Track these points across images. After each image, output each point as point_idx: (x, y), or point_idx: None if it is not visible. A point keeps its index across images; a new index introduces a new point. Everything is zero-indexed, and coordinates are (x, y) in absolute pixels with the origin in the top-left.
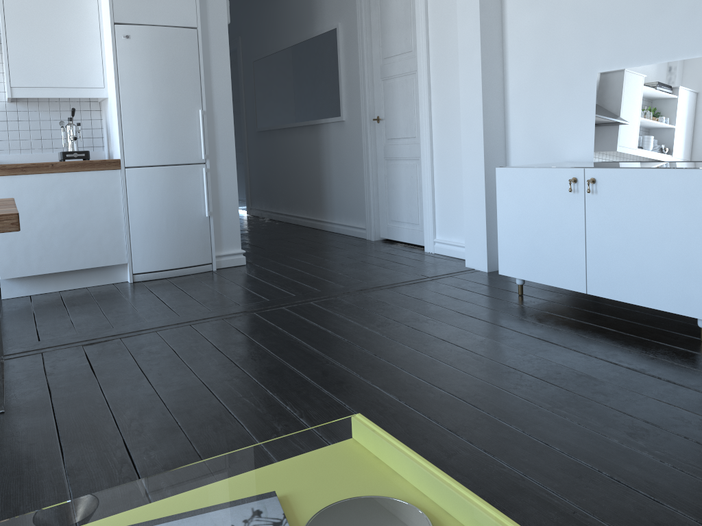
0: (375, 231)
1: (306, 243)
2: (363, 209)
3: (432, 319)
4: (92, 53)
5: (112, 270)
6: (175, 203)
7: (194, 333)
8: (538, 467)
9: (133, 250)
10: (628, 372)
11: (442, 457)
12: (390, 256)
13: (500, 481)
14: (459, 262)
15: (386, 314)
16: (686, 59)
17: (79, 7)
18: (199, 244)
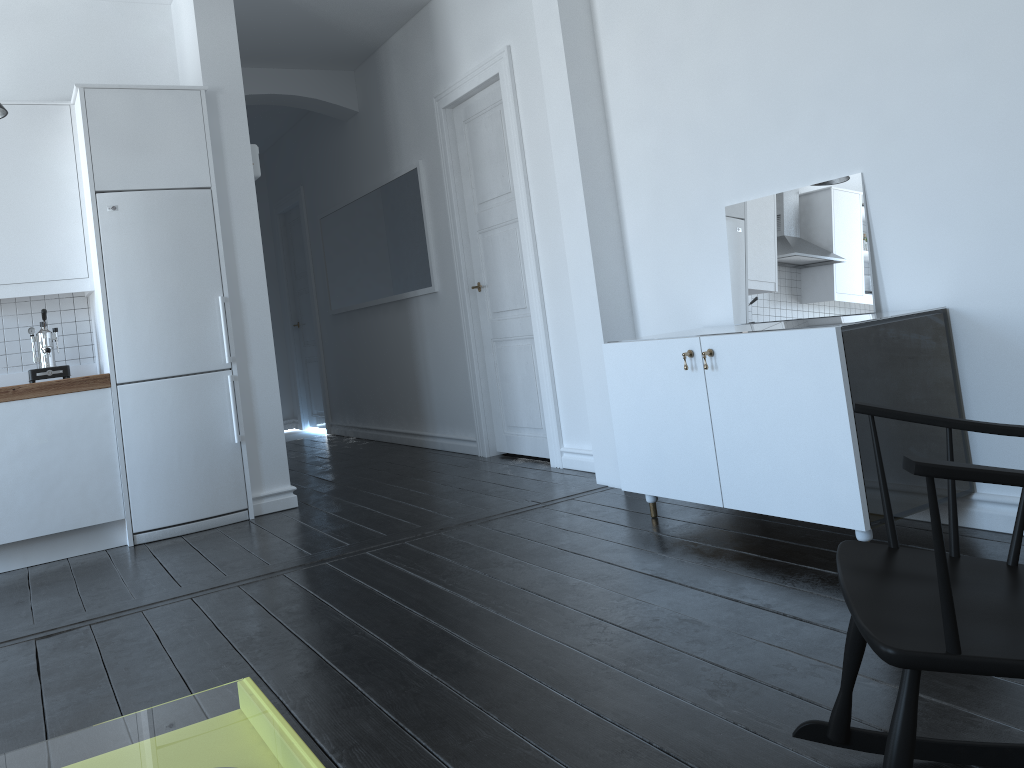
0: (488, 443)
1: (392, 468)
2: (471, 413)
3: (521, 561)
4: (70, 232)
5: (103, 531)
6: (191, 428)
7: (192, 608)
8: (573, 744)
9: (132, 499)
10: (749, 610)
11: (455, 744)
12: (501, 477)
13: (517, 767)
14: (592, 478)
15: (463, 559)
16: (821, 183)
17: (51, 174)
18: (227, 483)
